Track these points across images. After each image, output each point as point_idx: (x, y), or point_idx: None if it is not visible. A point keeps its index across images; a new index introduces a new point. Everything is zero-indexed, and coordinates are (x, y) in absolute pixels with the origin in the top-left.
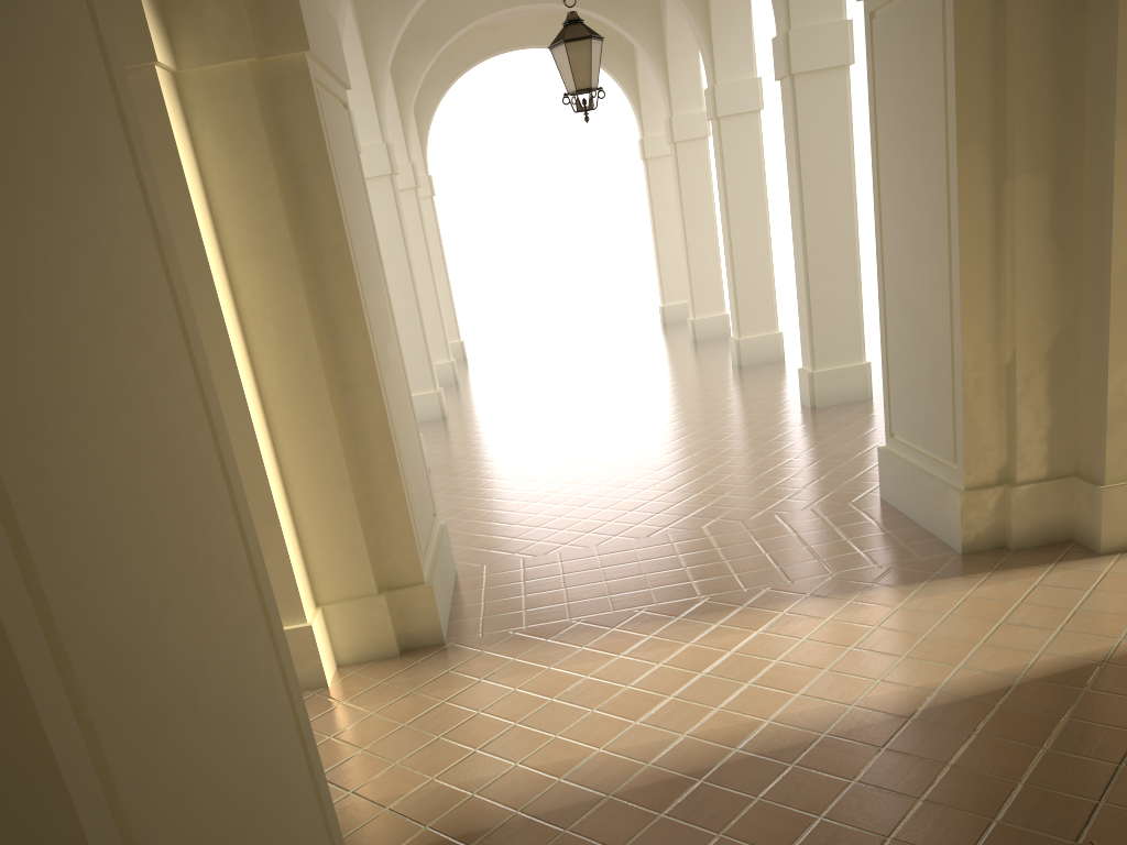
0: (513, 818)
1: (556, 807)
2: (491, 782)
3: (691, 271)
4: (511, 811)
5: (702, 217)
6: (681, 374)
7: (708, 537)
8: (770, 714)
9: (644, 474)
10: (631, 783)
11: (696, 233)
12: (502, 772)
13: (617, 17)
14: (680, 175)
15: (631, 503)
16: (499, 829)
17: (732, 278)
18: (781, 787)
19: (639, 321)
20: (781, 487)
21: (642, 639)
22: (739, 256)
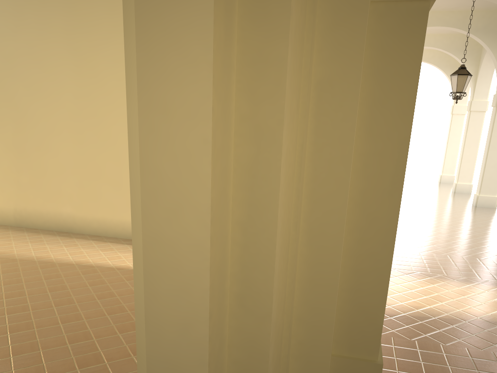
0: (403, 314)
1: (416, 315)
2: (393, 305)
3: (461, 163)
4: (401, 313)
5: (473, 143)
6: (449, 203)
7: (464, 260)
8: (490, 312)
9: (436, 234)
10: (441, 316)
11: (468, 149)
12: (397, 303)
13: (461, 57)
14: (469, 124)
15: (432, 242)
16: (398, 315)
17: (483, 170)
18: (494, 330)
19: (428, 179)
20: (494, 252)
21: (441, 282)
22: (488, 162)
